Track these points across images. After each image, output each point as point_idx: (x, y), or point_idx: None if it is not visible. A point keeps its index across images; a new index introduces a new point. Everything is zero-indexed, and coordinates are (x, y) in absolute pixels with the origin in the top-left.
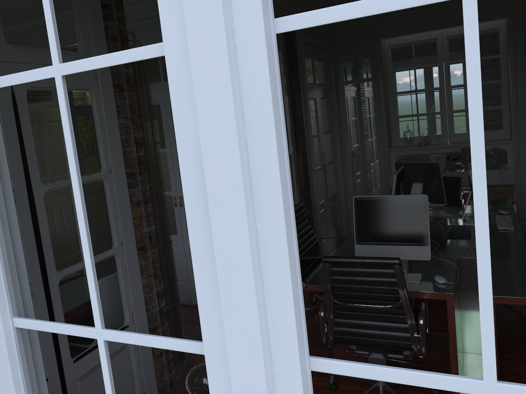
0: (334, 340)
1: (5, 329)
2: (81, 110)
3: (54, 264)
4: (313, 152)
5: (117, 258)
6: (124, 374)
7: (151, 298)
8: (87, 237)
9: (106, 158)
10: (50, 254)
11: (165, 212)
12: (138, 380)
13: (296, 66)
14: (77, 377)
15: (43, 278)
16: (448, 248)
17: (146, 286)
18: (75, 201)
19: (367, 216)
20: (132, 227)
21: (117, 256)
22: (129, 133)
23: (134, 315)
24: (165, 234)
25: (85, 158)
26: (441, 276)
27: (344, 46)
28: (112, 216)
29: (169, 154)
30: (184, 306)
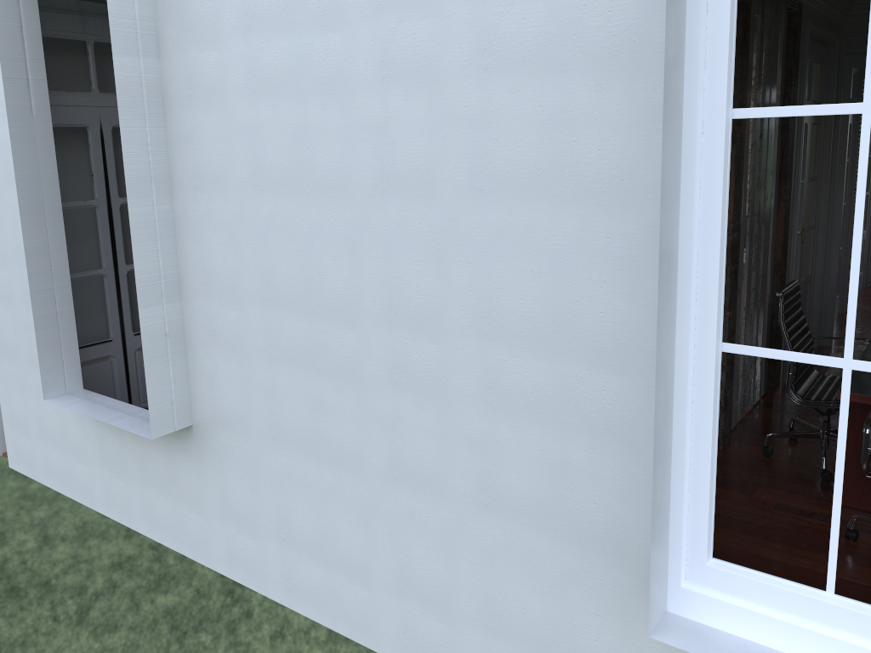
0: None
1: (716, 351)
2: None
3: None
4: (798, 208)
5: None
6: None
7: None
8: (858, 270)
9: None
10: None
11: None
12: None
13: (795, 72)
14: None
15: None
16: None
17: None
18: (854, 234)
19: None
20: None
21: None
22: None
23: None
24: None
25: None
26: None
27: (860, 41)
28: None
29: None
30: None
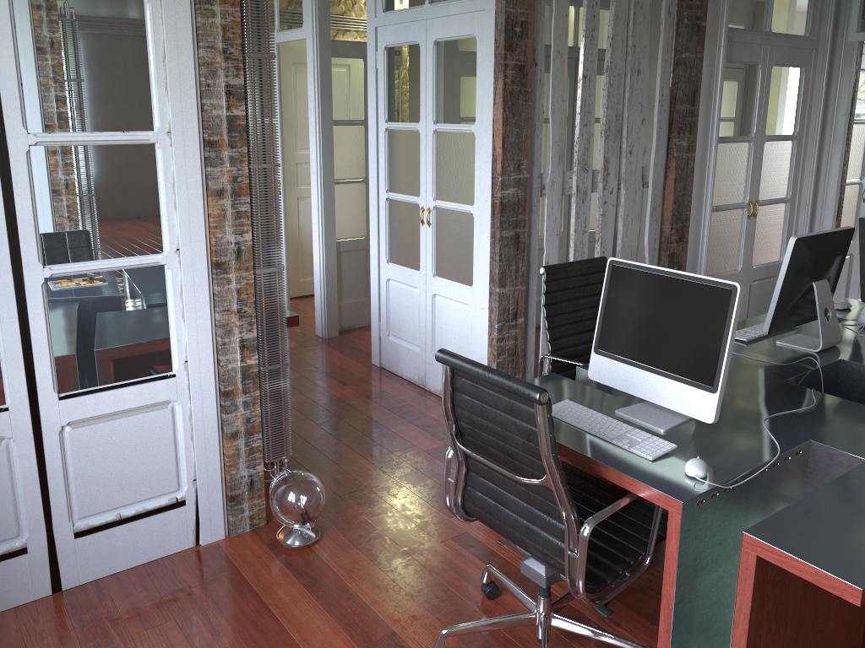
0: (465, 509)
1: None
2: (122, 27)
3: (37, 254)
4: (713, 170)
5: (168, 270)
6: (159, 442)
7: (227, 347)
8: None
9: (162, 111)
10: (30, 237)
11: (276, 217)
12: (185, 460)
13: None
14: (64, 421)
15: (14, 268)
16: (822, 417)
17: (218, 325)
18: None
19: (622, 302)
20: (203, 228)
21: (167, 267)
22: (214, 74)
23: (189, 363)
24: (270, 252)
25: (119, 104)
26: (701, 462)
27: None
28: (164, 204)
29: (422, 133)
30: (414, 387)
